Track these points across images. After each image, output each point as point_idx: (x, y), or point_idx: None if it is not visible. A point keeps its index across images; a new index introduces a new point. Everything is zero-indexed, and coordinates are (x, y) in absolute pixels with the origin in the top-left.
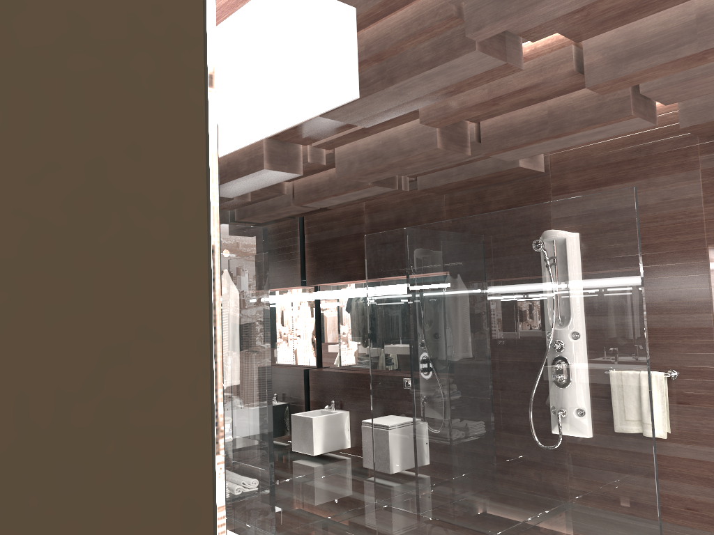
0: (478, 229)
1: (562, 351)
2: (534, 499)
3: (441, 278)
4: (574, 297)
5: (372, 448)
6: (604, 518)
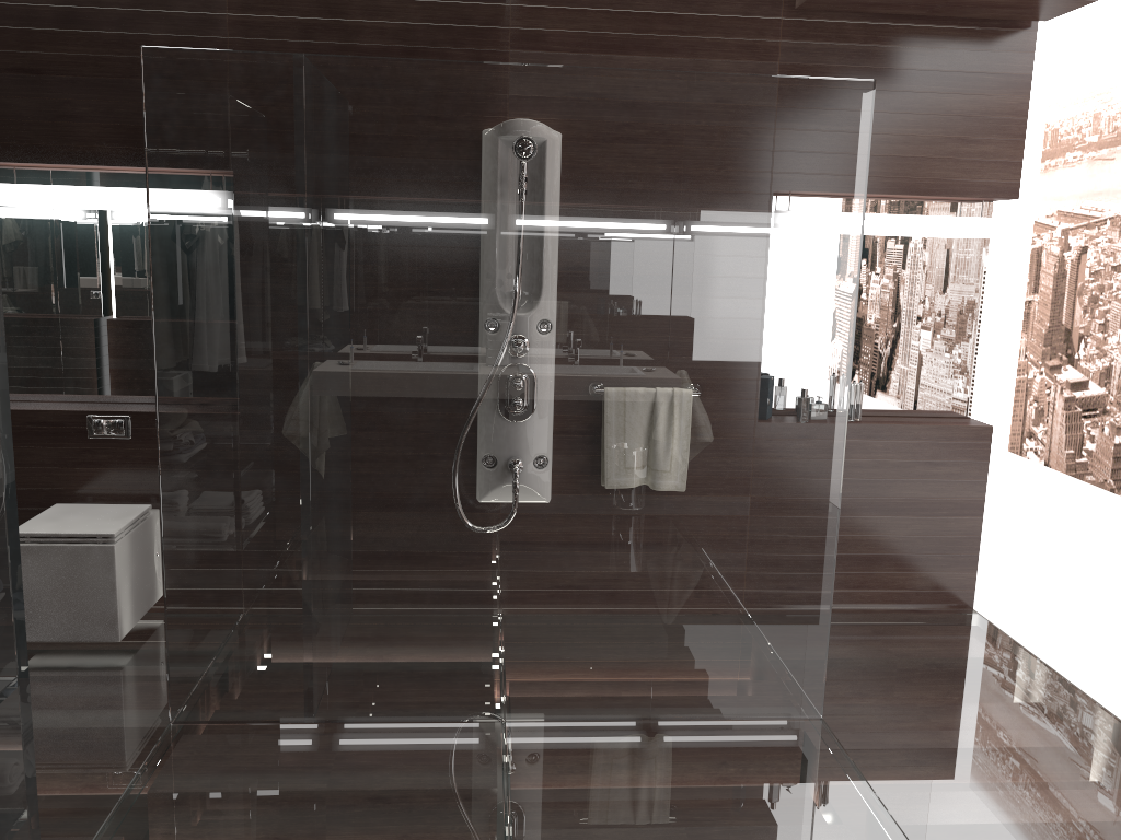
0: (532, 99)
1: (701, 369)
2: (611, 638)
3: (416, 201)
4: (737, 270)
5: (52, 593)
6: (741, 643)
